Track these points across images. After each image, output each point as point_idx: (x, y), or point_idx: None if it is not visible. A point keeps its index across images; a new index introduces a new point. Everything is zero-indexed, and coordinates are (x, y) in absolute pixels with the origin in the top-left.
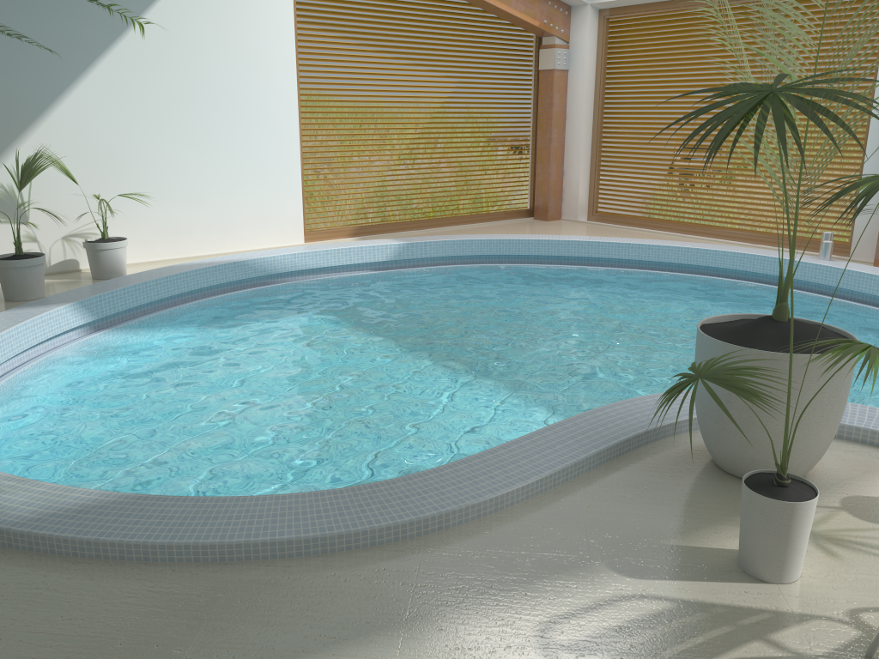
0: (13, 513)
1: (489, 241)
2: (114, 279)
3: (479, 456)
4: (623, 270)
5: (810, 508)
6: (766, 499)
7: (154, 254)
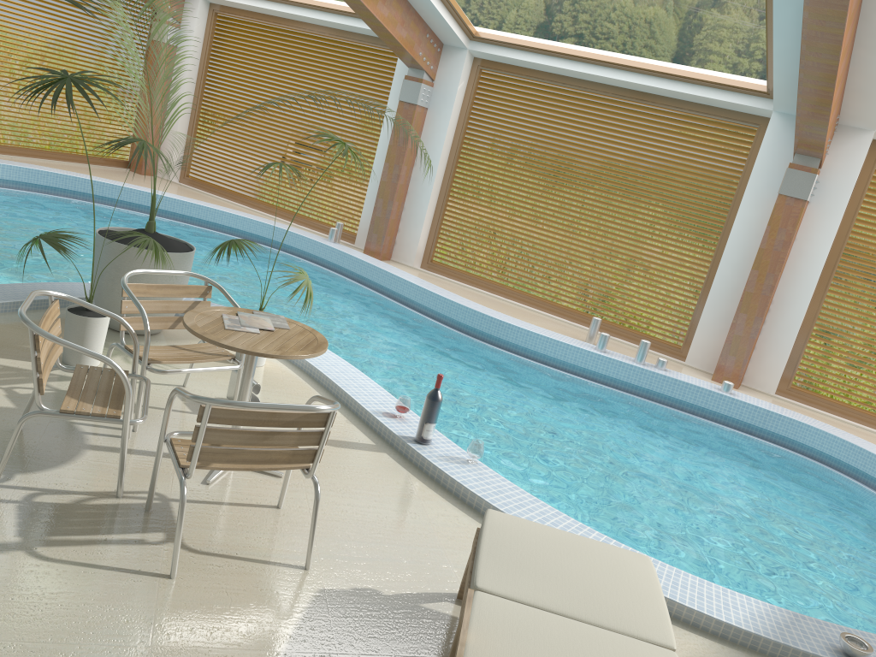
0: None
1: (66, 177)
2: None
3: None
4: (184, 224)
5: (99, 323)
6: (72, 315)
7: None
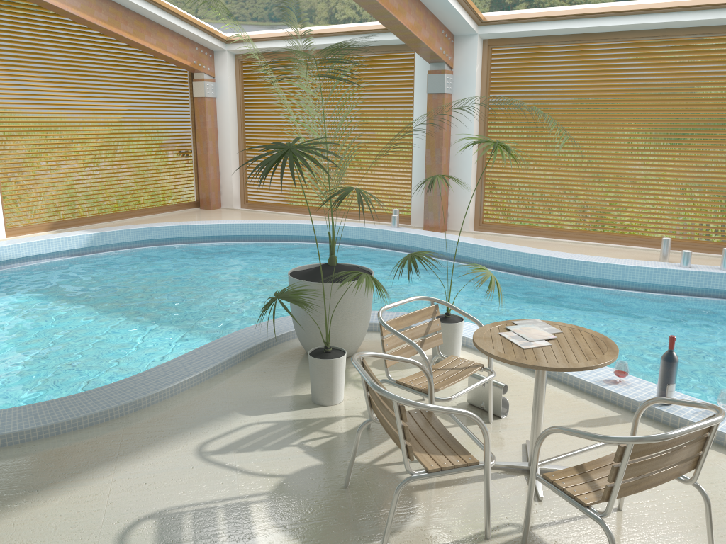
0: None
1: (165, 228)
2: None
3: (159, 367)
4: (267, 243)
5: (341, 361)
6: (318, 360)
7: None
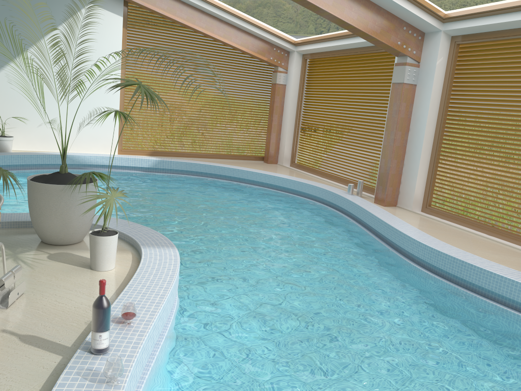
0: None
1: (205, 165)
2: None
3: None
4: (265, 189)
5: None
6: None
7: (35, 148)
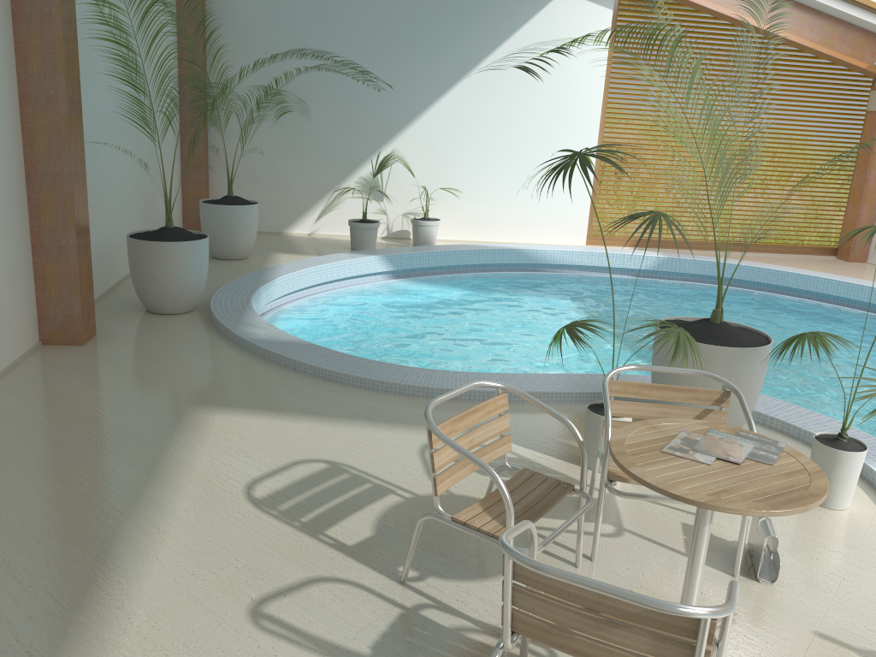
0: (256, 336)
1: (748, 268)
2: (420, 246)
3: (502, 374)
4: None
5: None
6: (588, 411)
7: (463, 235)
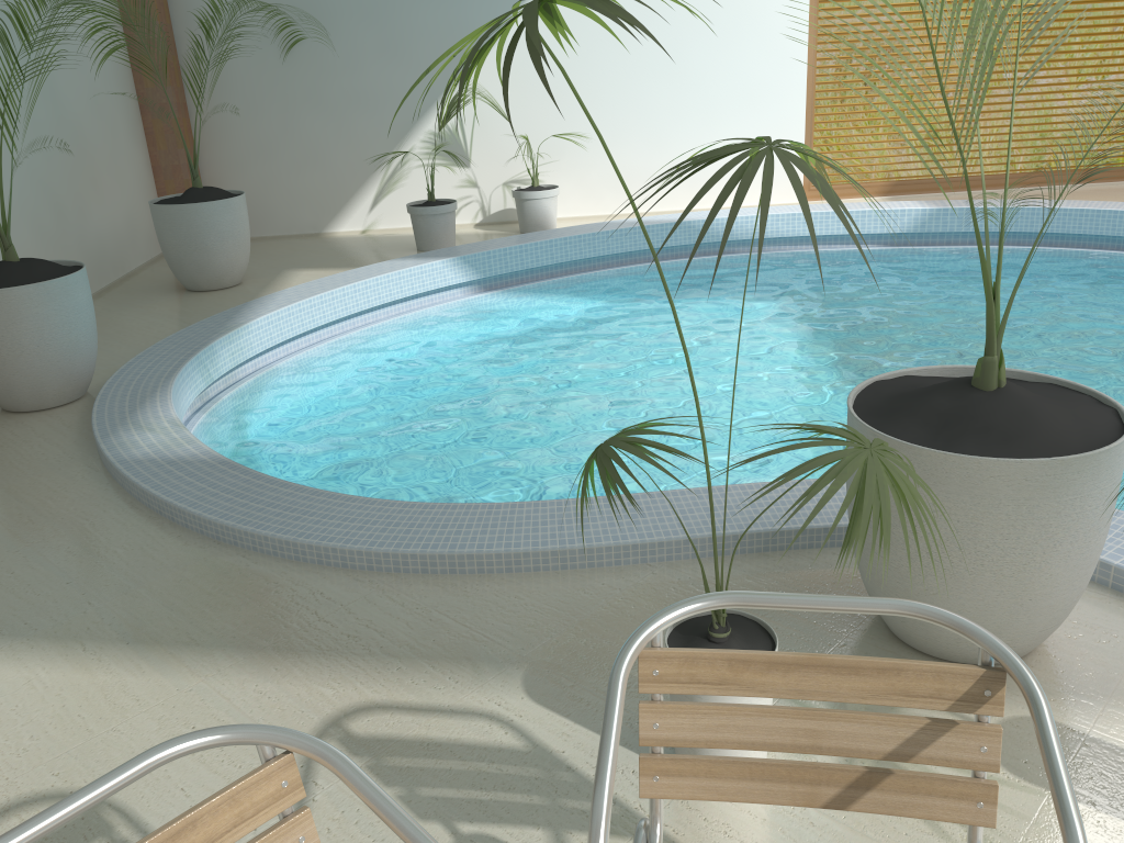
0: (133, 451)
1: (1079, 212)
2: (524, 234)
3: (561, 503)
4: None
5: None
6: None
7: (603, 207)
